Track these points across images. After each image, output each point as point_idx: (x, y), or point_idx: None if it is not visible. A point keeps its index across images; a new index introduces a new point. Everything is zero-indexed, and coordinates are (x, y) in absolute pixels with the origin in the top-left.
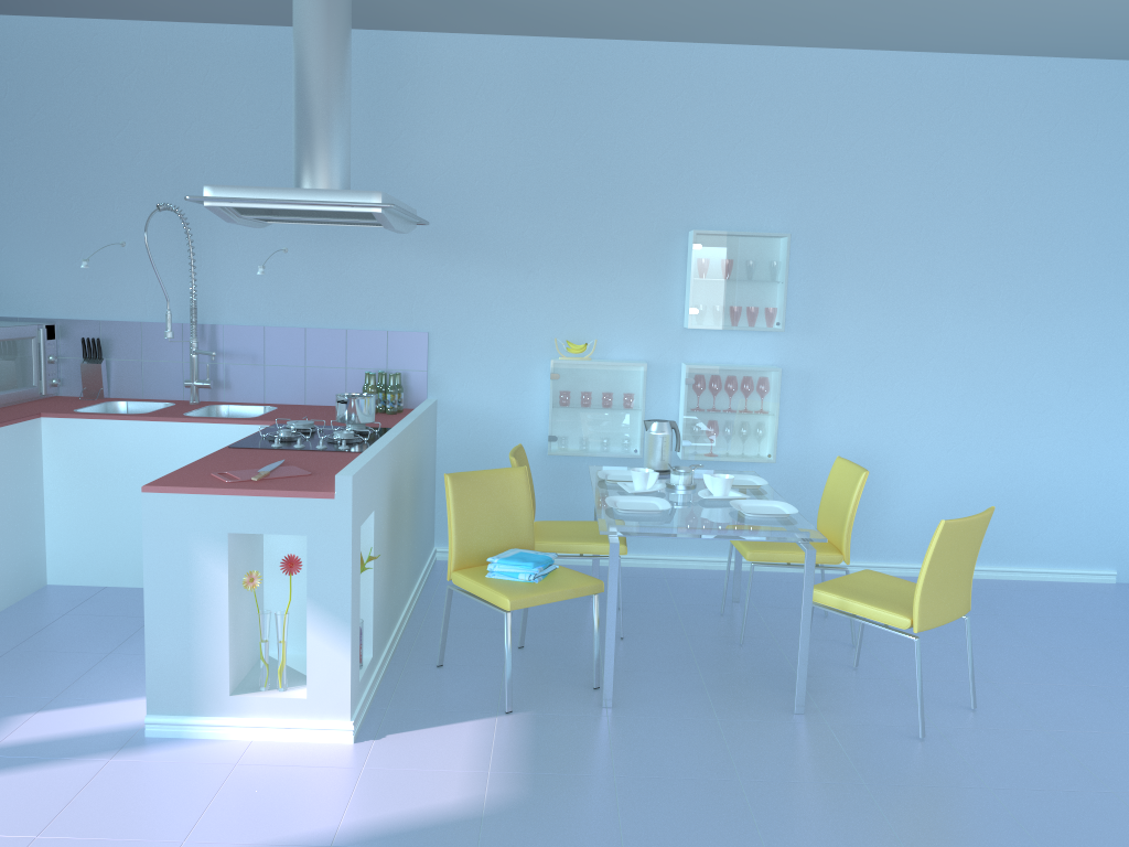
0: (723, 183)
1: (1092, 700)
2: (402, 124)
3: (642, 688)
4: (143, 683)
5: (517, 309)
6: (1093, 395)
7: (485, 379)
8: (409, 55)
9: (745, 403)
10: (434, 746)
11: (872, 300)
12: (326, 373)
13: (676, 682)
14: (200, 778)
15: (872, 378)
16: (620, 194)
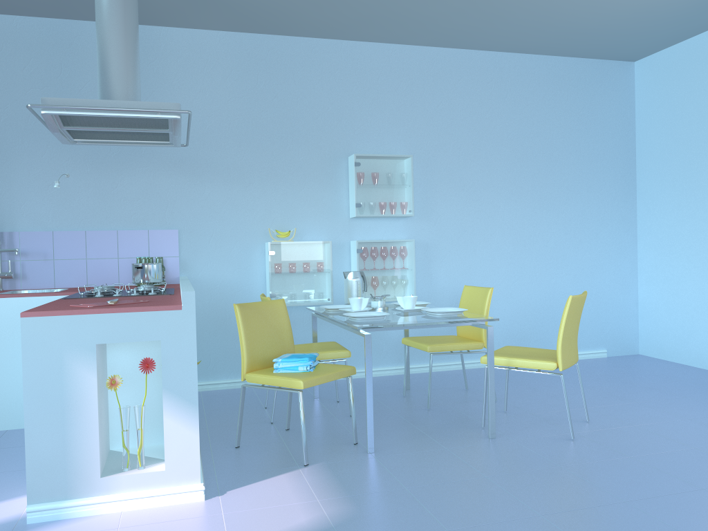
0: (367, 126)
1: (644, 409)
2: (152, 87)
3: (385, 440)
4: (4, 490)
5: (240, 211)
6: (582, 247)
7: (220, 260)
8: (155, 41)
9: (395, 262)
10: (267, 492)
11: (460, 196)
12: (103, 262)
13: (404, 433)
14: None
15: (464, 244)
16: (303, 134)
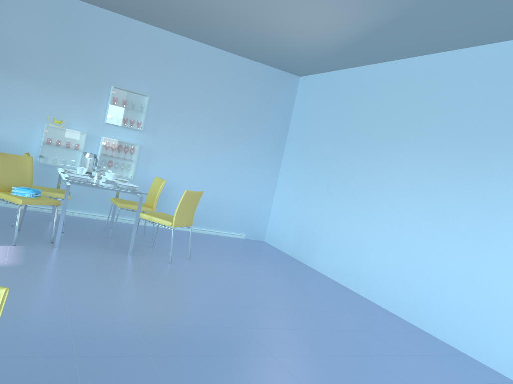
0: (127, 71)
1: (226, 260)
2: None
3: (70, 245)
4: None
5: (32, 101)
6: (245, 174)
7: (12, 128)
8: None
9: (125, 155)
10: None
11: (177, 127)
12: None
13: (84, 244)
14: None
15: (173, 155)
16: (85, 65)
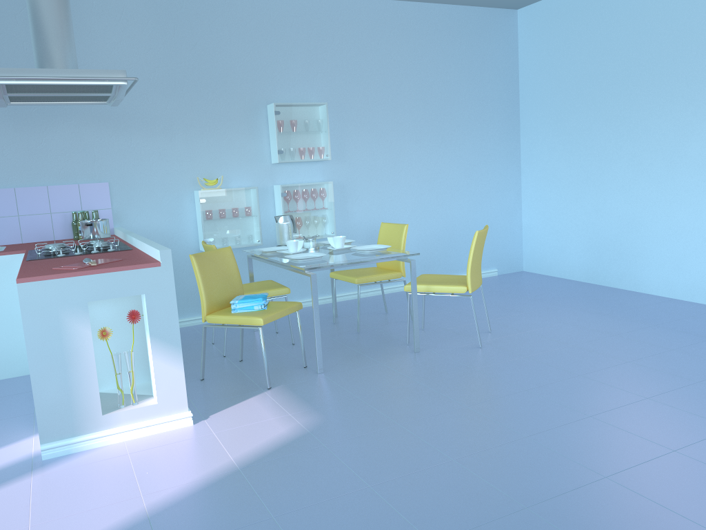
0: (283, 75)
1: (532, 317)
2: None
3: (329, 361)
4: (2, 437)
5: (167, 161)
6: (476, 180)
7: (152, 210)
8: None
9: (316, 204)
10: (244, 412)
11: (370, 139)
12: (36, 218)
13: (344, 354)
14: (111, 466)
15: (375, 183)
16: (223, 84)
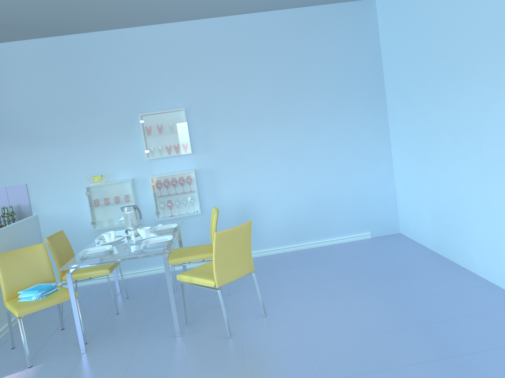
0: (152, 90)
1: (324, 299)
2: None
3: (109, 339)
4: None
5: (67, 165)
6: (342, 156)
7: (59, 201)
8: None
9: (181, 189)
10: None
11: (233, 131)
12: None
13: (128, 332)
14: None
15: (241, 166)
16: (104, 103)
